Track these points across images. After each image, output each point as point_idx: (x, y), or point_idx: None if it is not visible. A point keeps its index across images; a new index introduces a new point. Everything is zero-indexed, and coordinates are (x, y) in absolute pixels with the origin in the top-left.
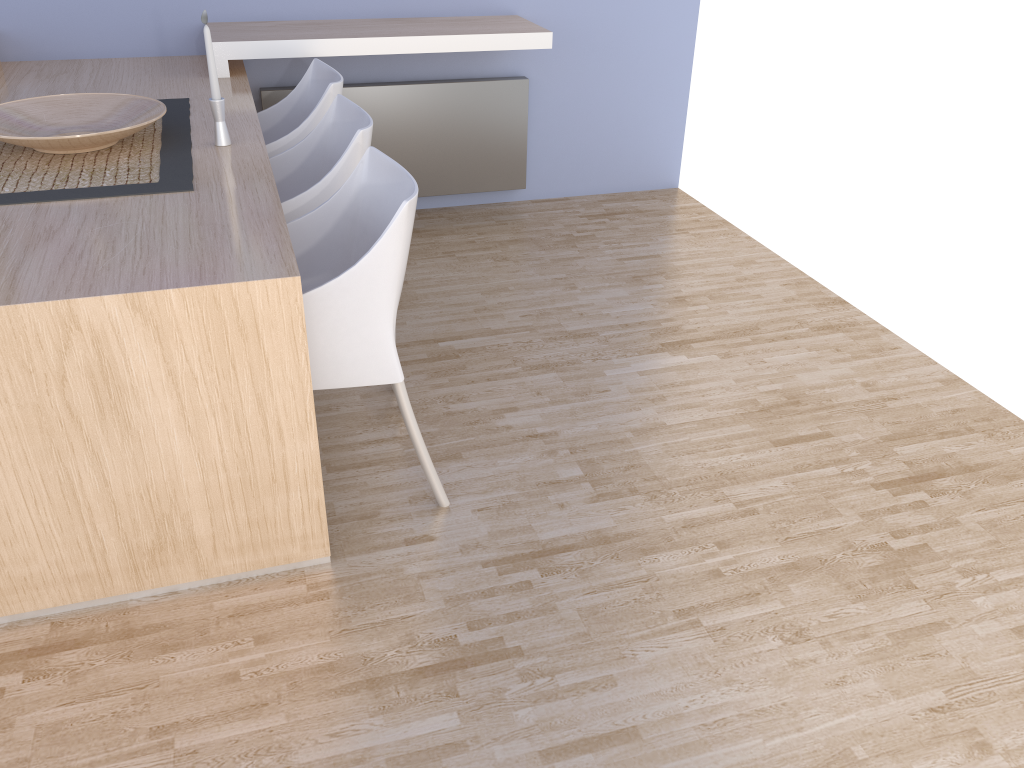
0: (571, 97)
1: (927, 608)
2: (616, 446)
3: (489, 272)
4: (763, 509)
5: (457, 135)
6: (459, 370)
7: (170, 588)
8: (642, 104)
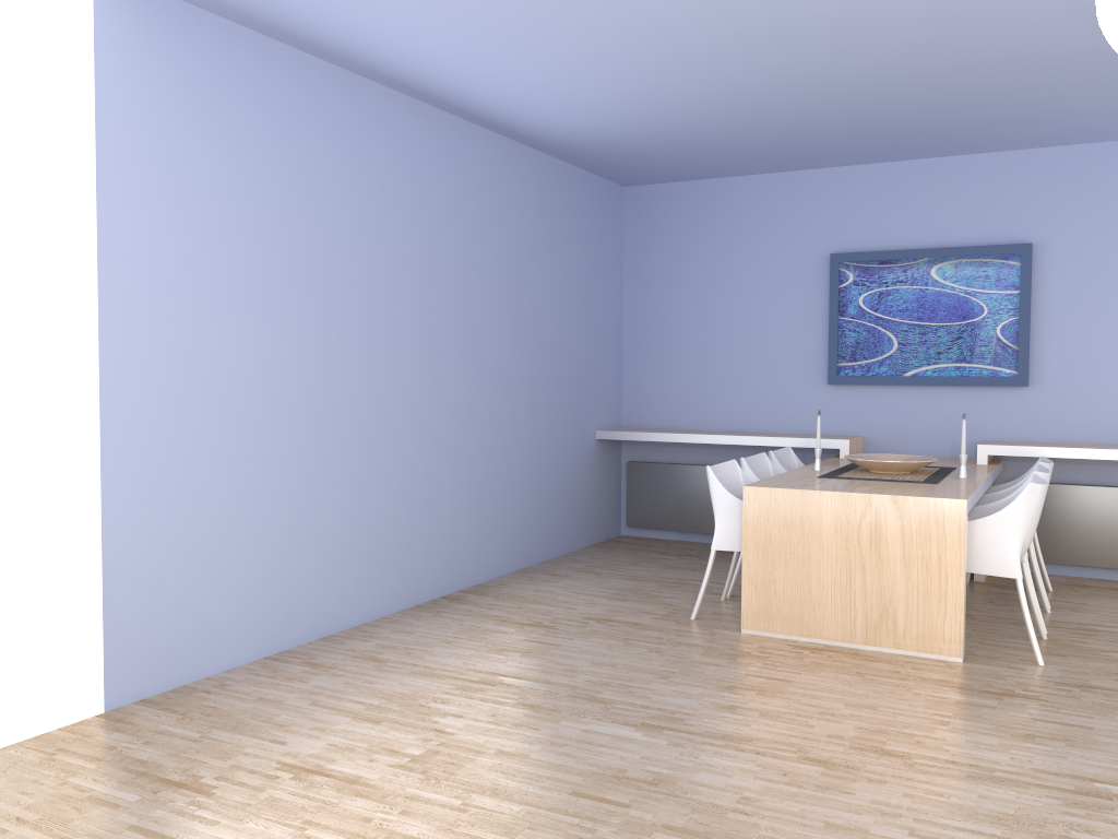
0: None
1: None
2: None
3: None
4: None
5: None
6: (1092, 635)
7: (879, 649)
8: None
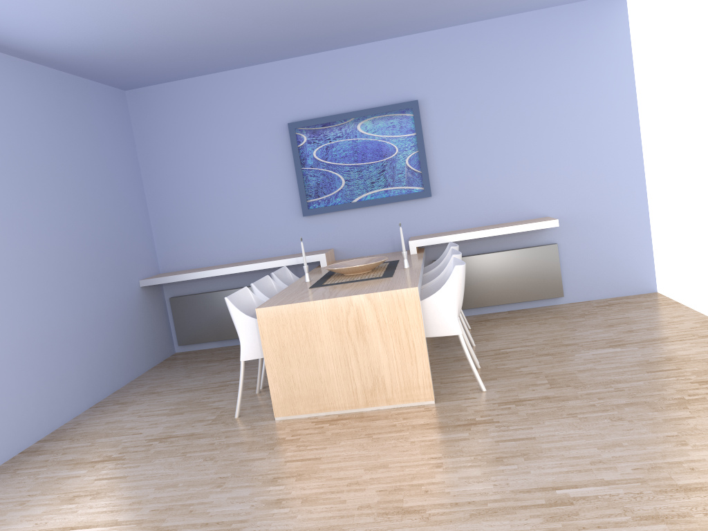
0: (583, 250)
1: (688, 413)
2: (567, 374)
3: (534, 328)
4: (627, 389)
5: (523, 273)
6: (506, 357)
7: (377, 407)
8: (624, 250)
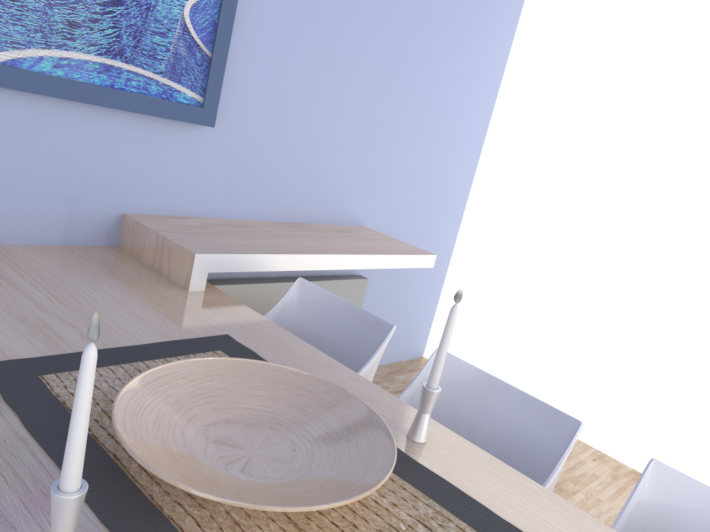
0: (381, 290)
1: None
2: None
3: None
4: None
5: None
6: None
7: None
8: (418, 296)
